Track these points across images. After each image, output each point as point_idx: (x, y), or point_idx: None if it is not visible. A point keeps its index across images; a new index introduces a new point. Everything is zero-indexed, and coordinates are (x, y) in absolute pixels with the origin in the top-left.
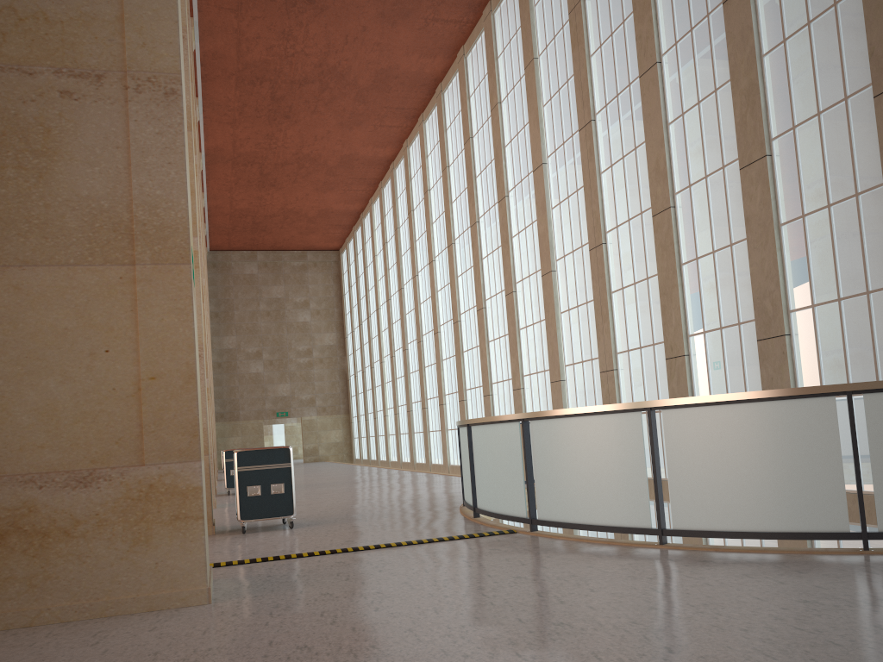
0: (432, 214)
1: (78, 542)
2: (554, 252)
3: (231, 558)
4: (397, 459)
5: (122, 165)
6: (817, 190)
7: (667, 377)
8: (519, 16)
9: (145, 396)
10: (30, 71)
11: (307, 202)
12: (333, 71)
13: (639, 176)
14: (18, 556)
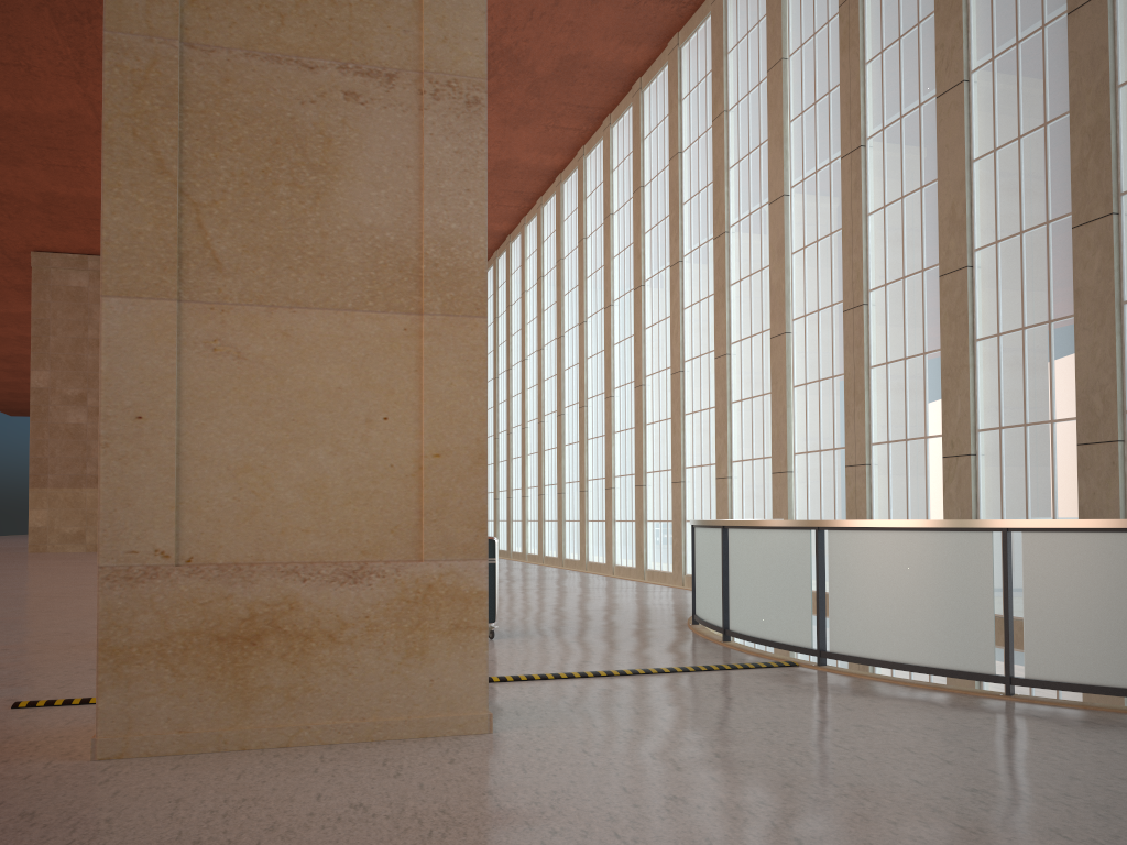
0: (613, 245)
1: (344, 649)
2: (791, 310)
3: None
4: (539, 551)
5: (413, 189)
6: None
7: (943, 479)
8: (764, 2)
9: (427, 476)
10: (311, 65)
11: None
12: (506, 54)
13: (923, 223)
14: (276, 661)
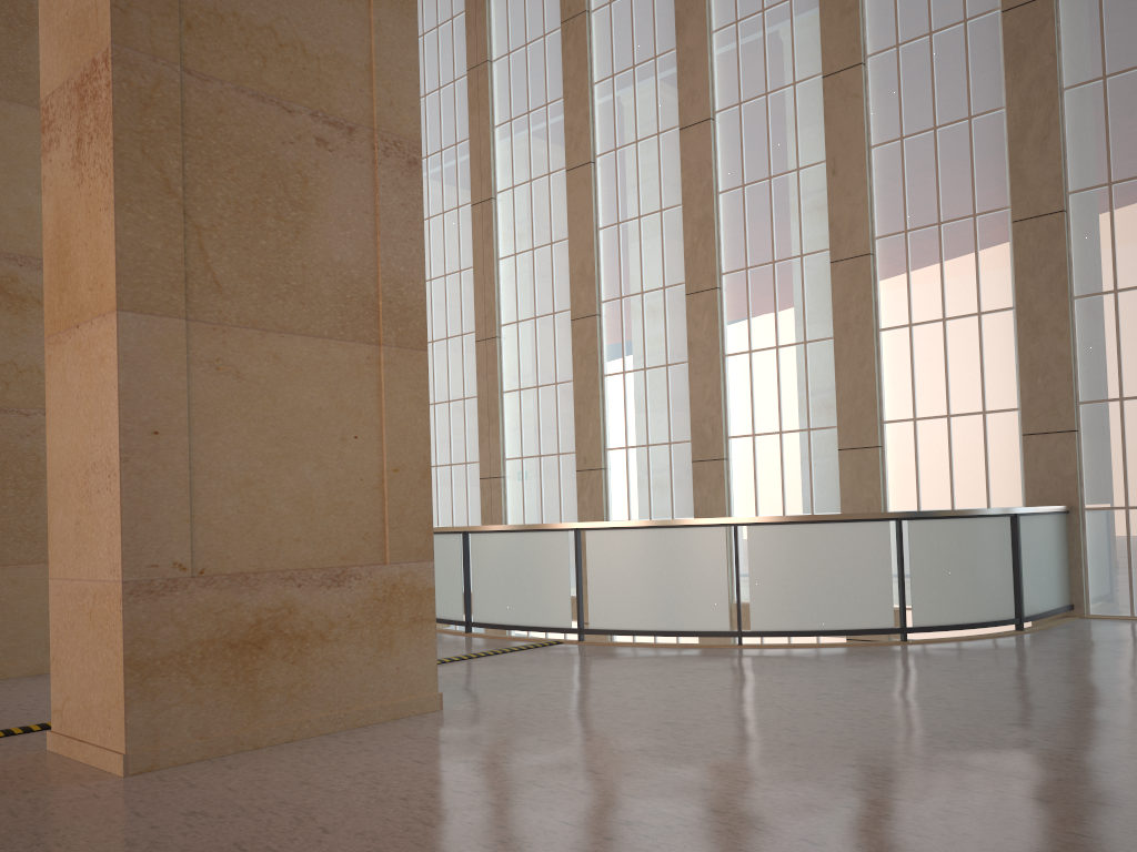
0: None
1: (333, 647)
2: None
3: None
4: None
5: (370, 232)
6: (765, 331)
7: (577, 489)
8: None
9: (389, 489)
10: (289, 108)
11: None
12: None
13: (554, 273)
14: (279, 663)
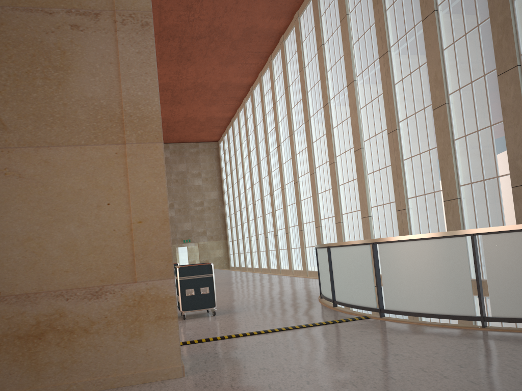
0: (278, 116)
1: (94, 337)
2: (362, 136)
3: (184, 339)
4: (259, 266)
5: (114, 75)
6: None
7: (445, 212)
8: None
9: (135, 234)
10: (50, 12)
11: (199, 113)
12: (217, 30)
13: (422, 84)
14: (54, 347)
